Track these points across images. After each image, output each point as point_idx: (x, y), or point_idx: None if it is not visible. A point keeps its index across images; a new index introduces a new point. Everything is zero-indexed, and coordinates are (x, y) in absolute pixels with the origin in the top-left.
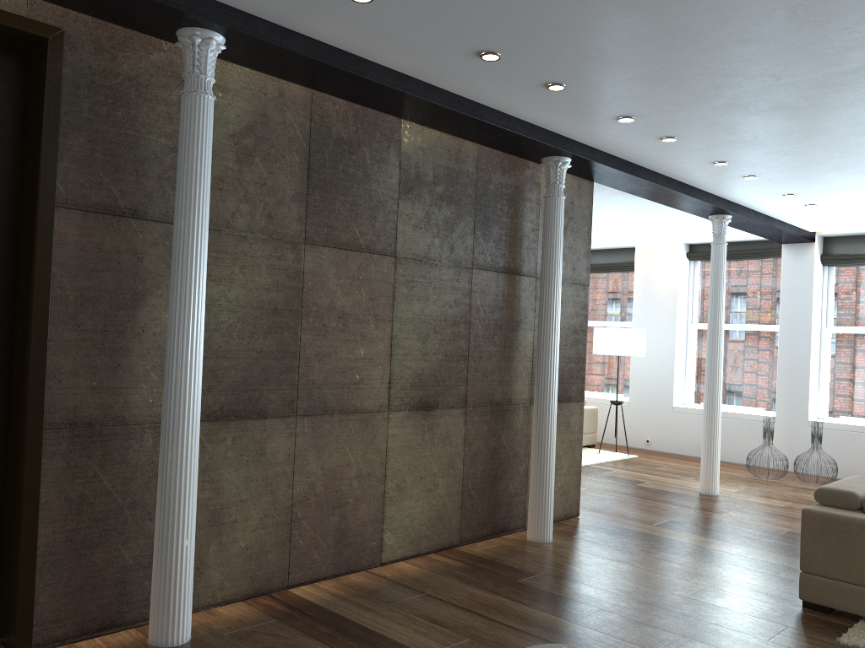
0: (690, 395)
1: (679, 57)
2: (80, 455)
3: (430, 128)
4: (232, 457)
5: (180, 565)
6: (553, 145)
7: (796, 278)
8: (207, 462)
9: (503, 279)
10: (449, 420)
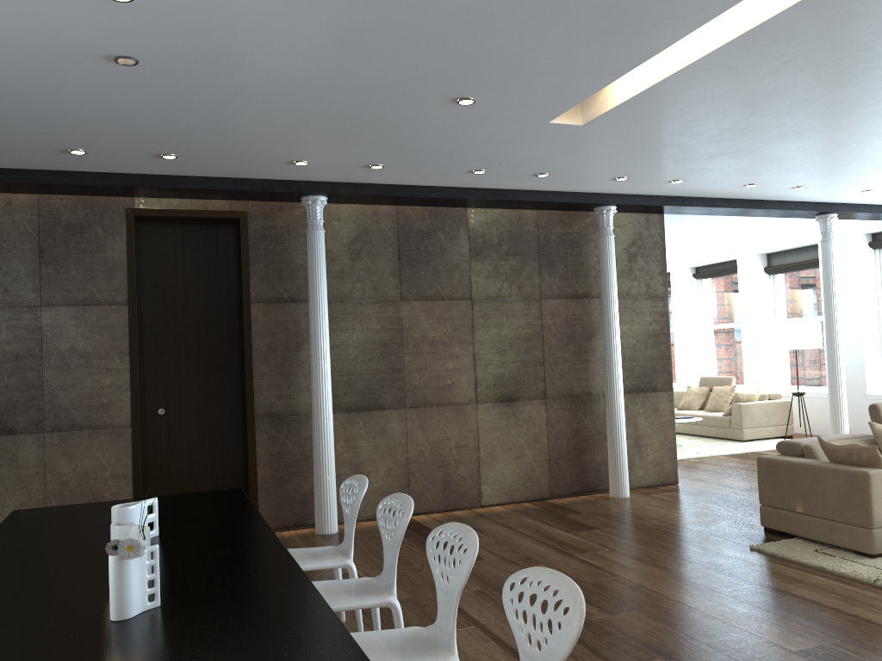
0: None
1: (591, 151)
2: (275, 431)
3: (492, 208)
4: (364, 433)
5: (326, 490)
6: (587, 202)
7: None
8: (348, 436)
9: (572, 303)
10: (531, 408)
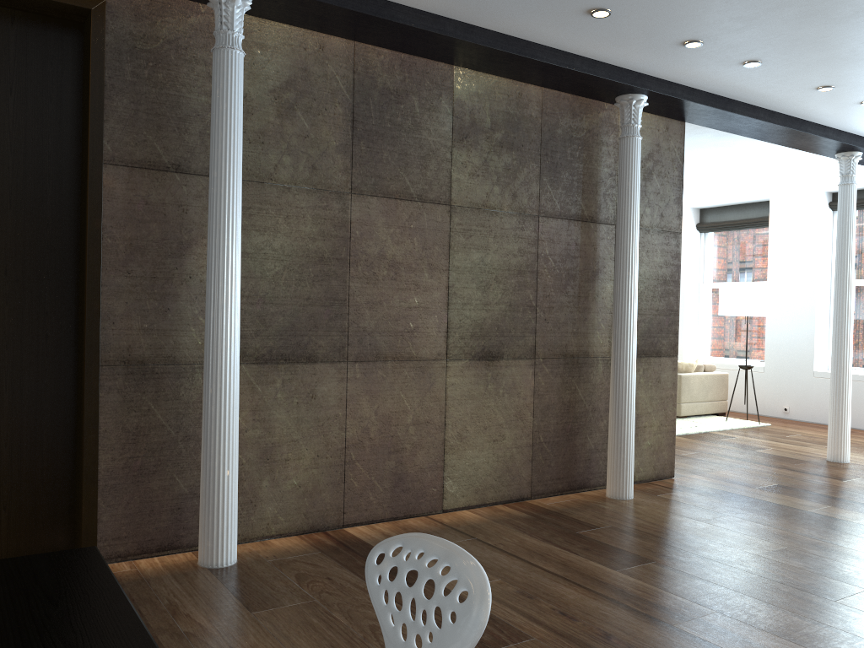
0: None
1: None
2: (135, 390)
3: (486, 74)
4: (282, 399)
5: (222, 493)
6: (621, 81)
7: None
8: (257, 402)
9: (576, 227)
10: (516, 371)
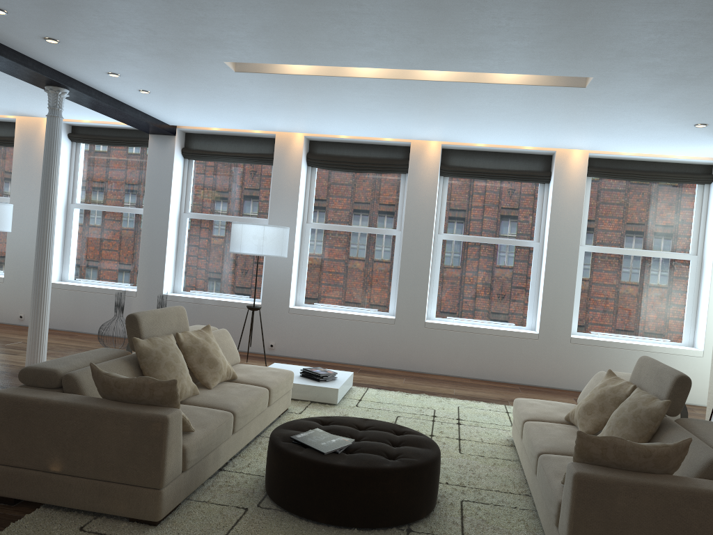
0: (68, 271)
1: None
2: None
3: None
4: None
5: None
6: None
7: (160, 167)
8: None
9: None
10: None
